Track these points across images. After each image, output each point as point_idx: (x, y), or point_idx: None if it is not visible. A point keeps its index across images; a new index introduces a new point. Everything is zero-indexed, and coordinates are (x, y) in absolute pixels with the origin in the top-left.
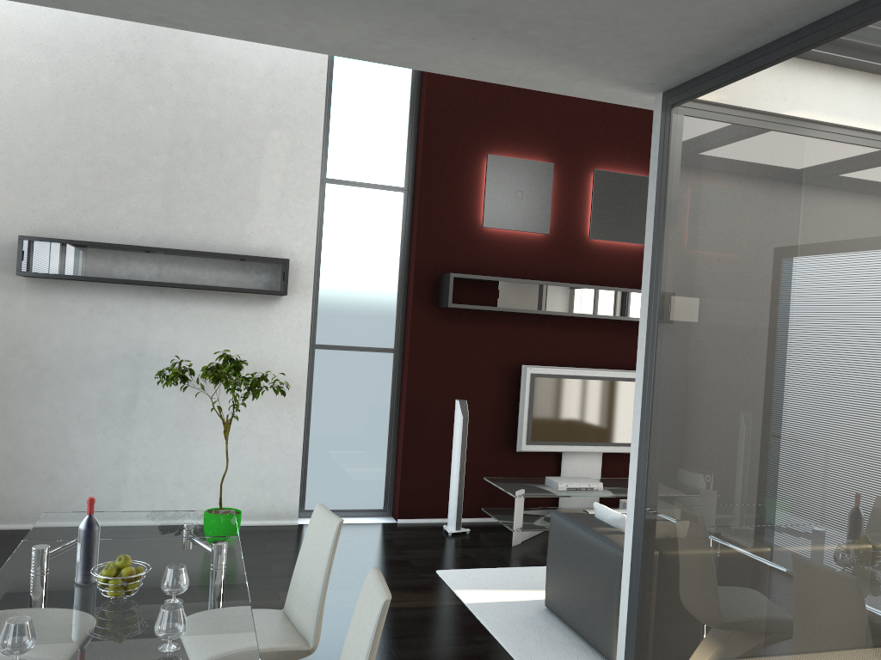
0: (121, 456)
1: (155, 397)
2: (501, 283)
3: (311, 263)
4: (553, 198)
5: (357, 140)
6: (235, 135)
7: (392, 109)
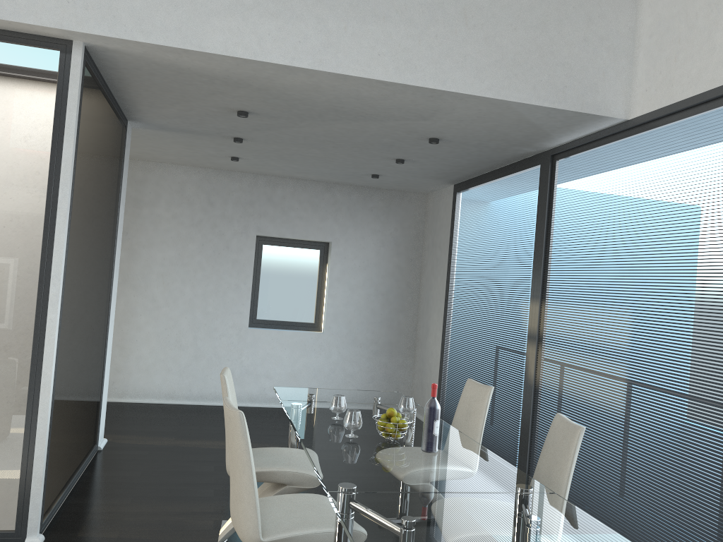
0: None
1: None
2: None
3: None
4: None
5: None
6: None
7: None
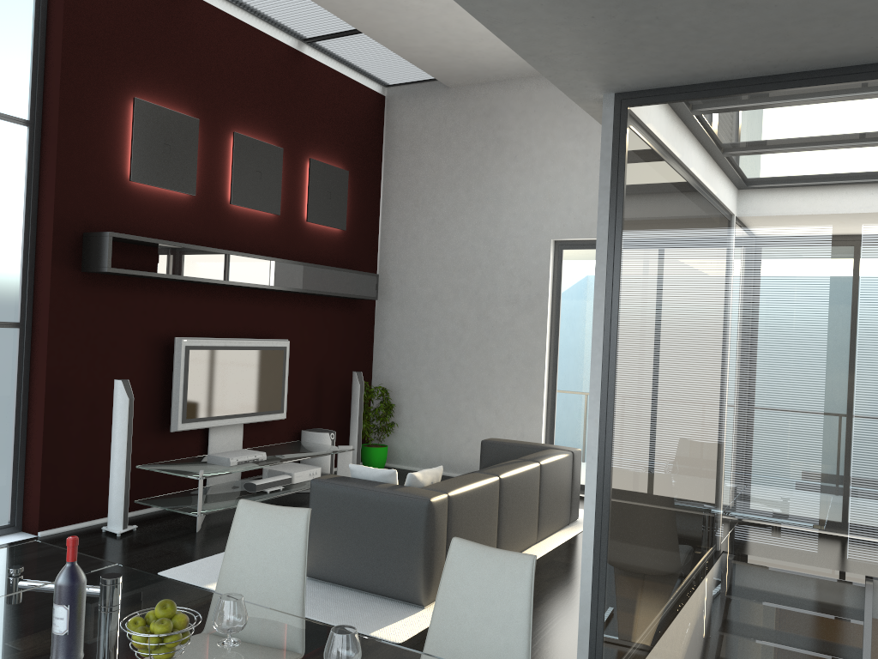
0: None
1: None
2: (161, 246)
3: None
4: (197, 157)
5: None
6: None
7: (13, 18)
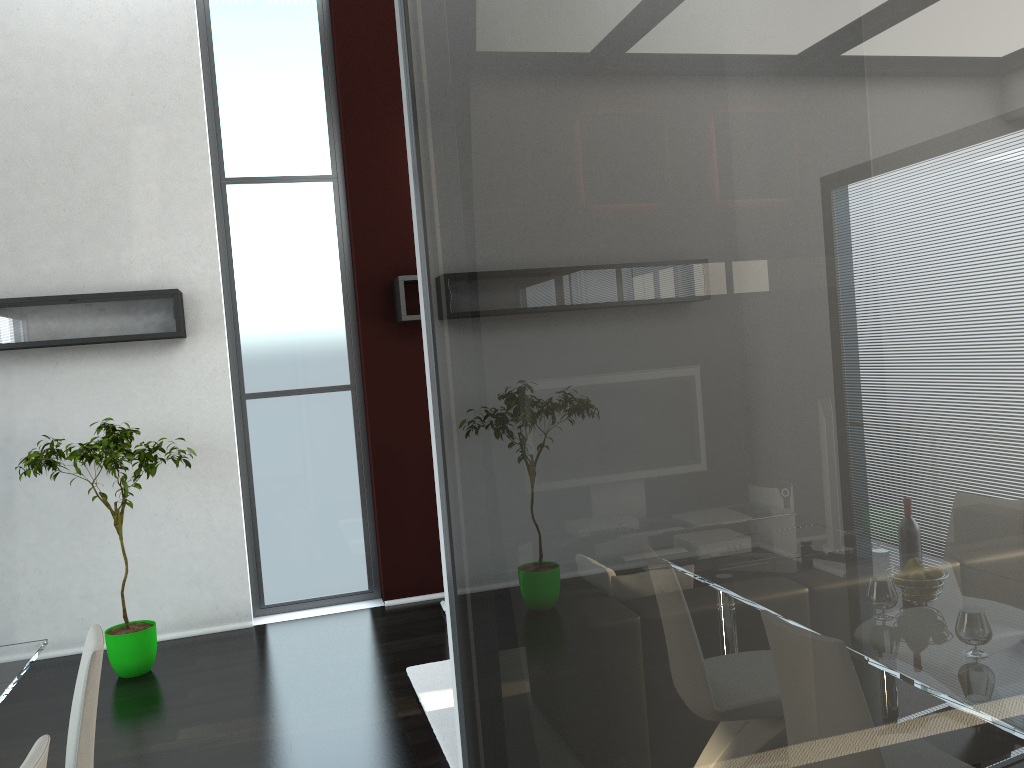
0: (5, 573)
1: (37, 491)
2: None
3: (216, 290)
4: None
5: (259, 123)
6: (87, 139)
7: (300, 75)
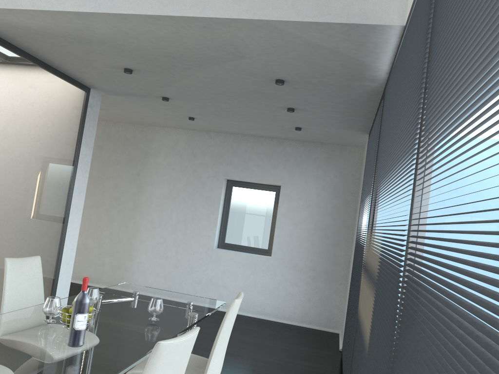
0: None
1: None
2: None
3: None
4: None
5: None
6: None
7: None
